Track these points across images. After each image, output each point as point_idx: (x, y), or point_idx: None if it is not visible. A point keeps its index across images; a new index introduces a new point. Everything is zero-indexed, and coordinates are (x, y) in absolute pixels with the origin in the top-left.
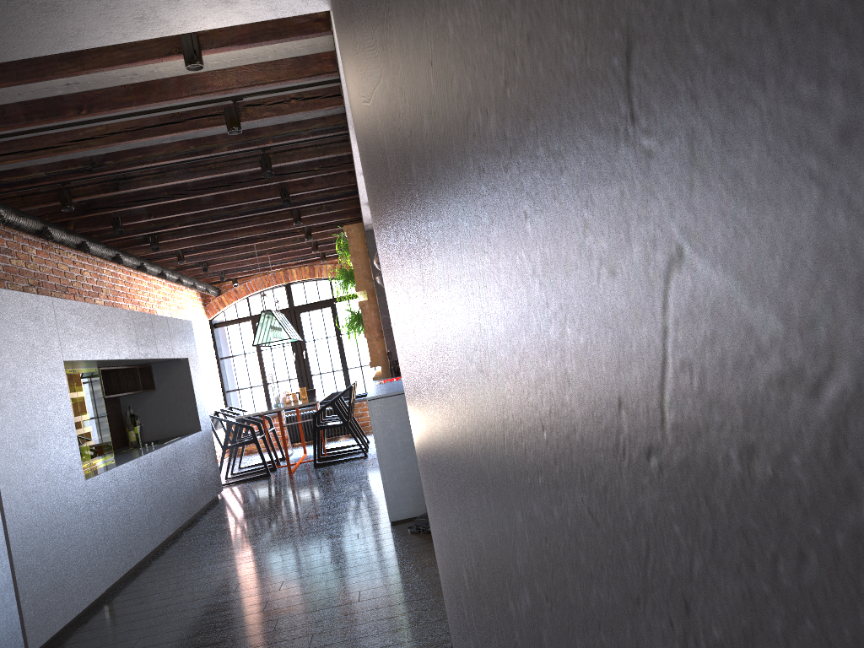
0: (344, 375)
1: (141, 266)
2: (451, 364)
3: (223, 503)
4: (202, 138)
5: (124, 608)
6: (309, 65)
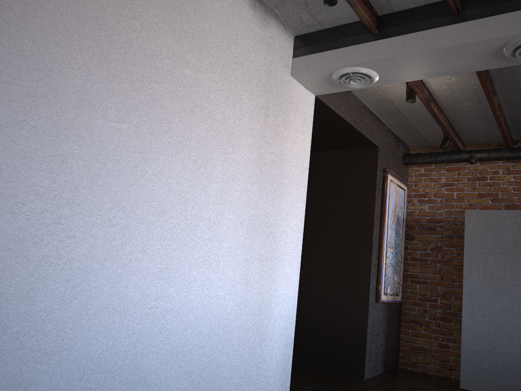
0: None
1: None
2: None
3: None
4: None
5: None
6: None
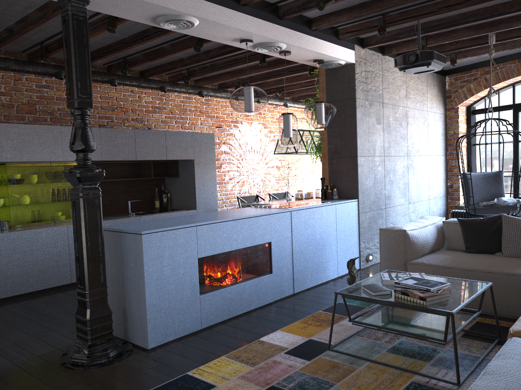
0: None
1: (199, 93)
2: None
3: None
4: (43, 6)
5: None
6: None
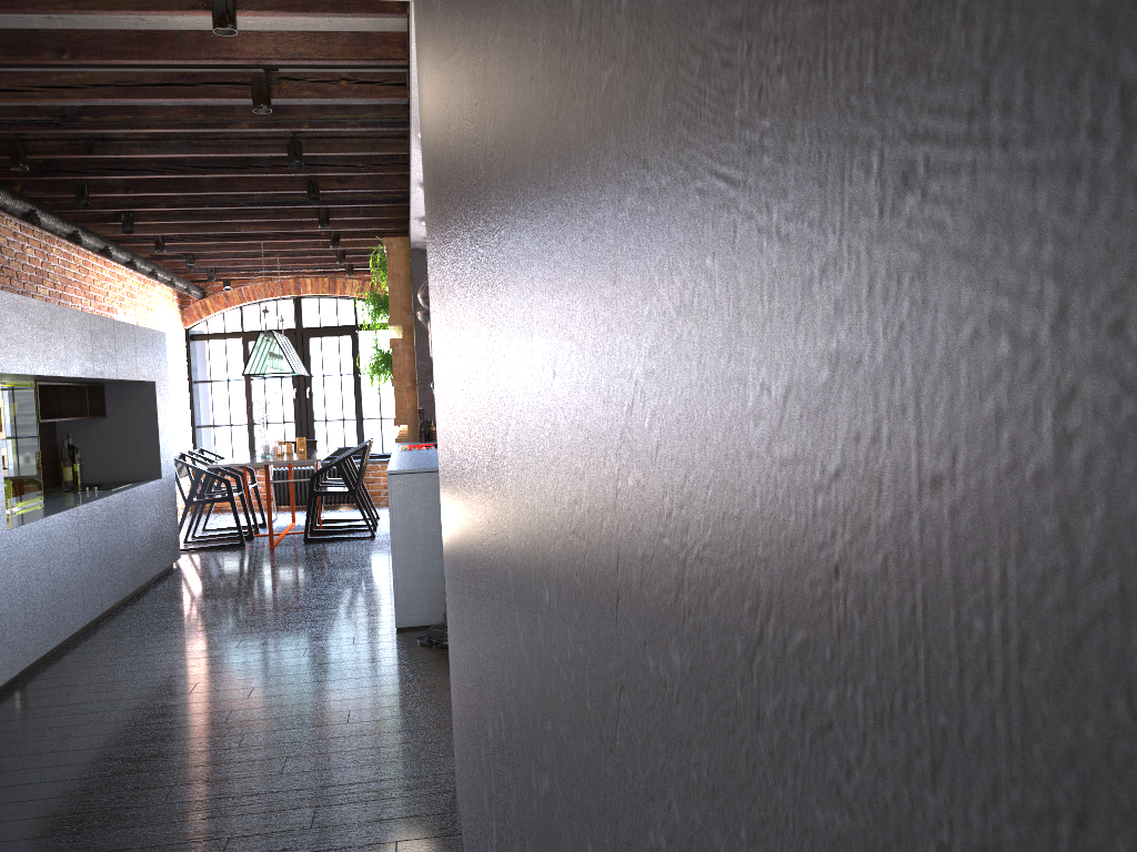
0: (357, 426)
1: (105, 250)
2: (510, 560)
3: (179, 575)
4: (216, 107)
5: (43, 698)
6: (371, 45)
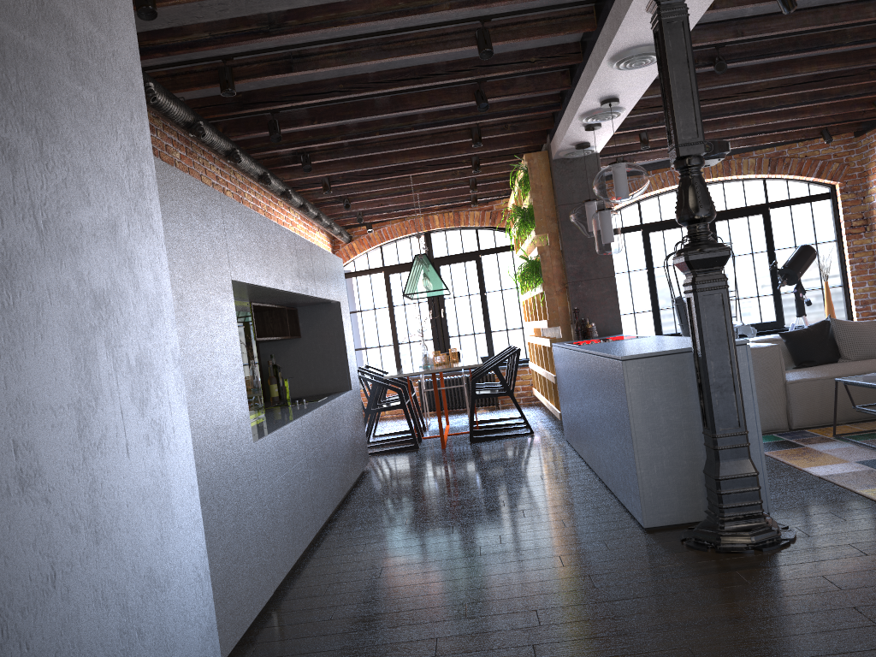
0: (487, 338)
1: (285, 192)
2: None
3: (375, 477)
4: None
5: (307, 624)
6: None
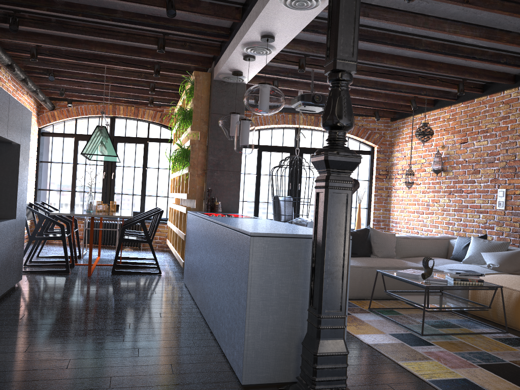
0: (141, 199)
1: None
2: None
3: (20, 295)
4: None
5: None
6: None
